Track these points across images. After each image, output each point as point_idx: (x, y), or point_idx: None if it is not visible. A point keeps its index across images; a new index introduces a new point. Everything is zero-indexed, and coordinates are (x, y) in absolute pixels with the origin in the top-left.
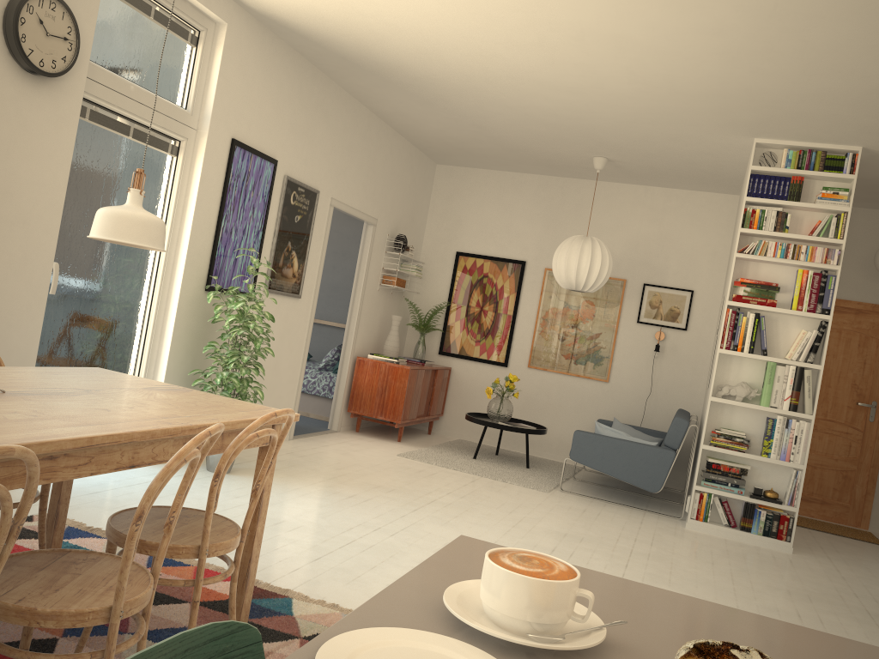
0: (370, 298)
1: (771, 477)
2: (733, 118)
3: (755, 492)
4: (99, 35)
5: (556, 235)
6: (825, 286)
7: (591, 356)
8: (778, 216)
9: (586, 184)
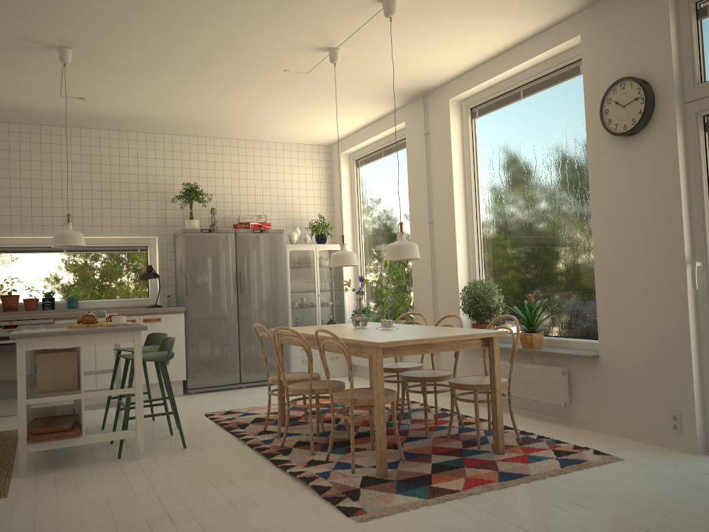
0: None
1: None
2: None
3: None
4: (707, 56)
5: None
6: None
7: None
8: None
9: None
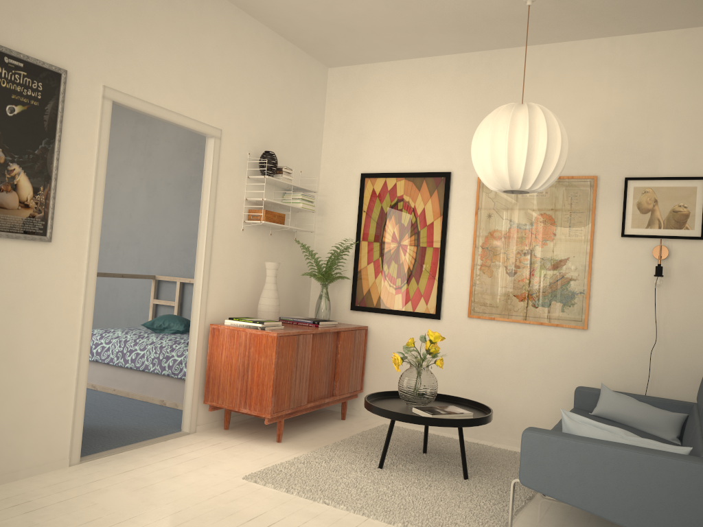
0: (228, 241)
1: None
2: None
3: None
4: None
5: None
6: None
7: (557, 293)
8: None
9: (523, 52)
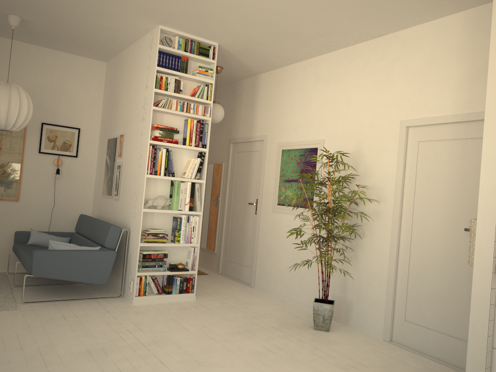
0: None
1: (177, 254)
2: (160, 7)
3: (172, 267)
4: None
5: None
6: (203, 130)
7: (2, 181)
8: (176, 82)
9: None
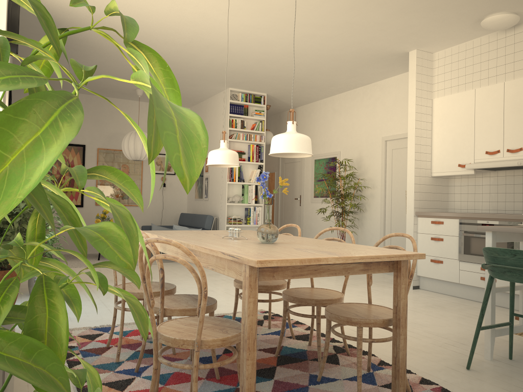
0: None
1: None
2: (230, 80)
3: None
4: None
5: (101, 129)
6: (260, 151)
7: None
8: (241, 122)
9: (114, 100)
